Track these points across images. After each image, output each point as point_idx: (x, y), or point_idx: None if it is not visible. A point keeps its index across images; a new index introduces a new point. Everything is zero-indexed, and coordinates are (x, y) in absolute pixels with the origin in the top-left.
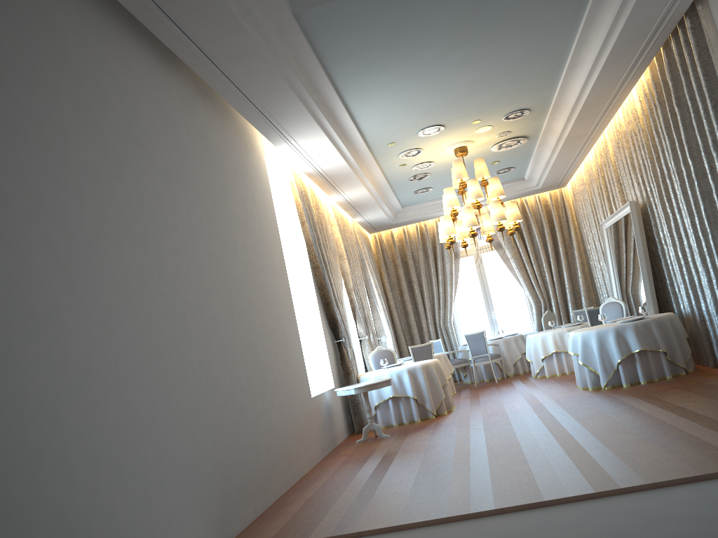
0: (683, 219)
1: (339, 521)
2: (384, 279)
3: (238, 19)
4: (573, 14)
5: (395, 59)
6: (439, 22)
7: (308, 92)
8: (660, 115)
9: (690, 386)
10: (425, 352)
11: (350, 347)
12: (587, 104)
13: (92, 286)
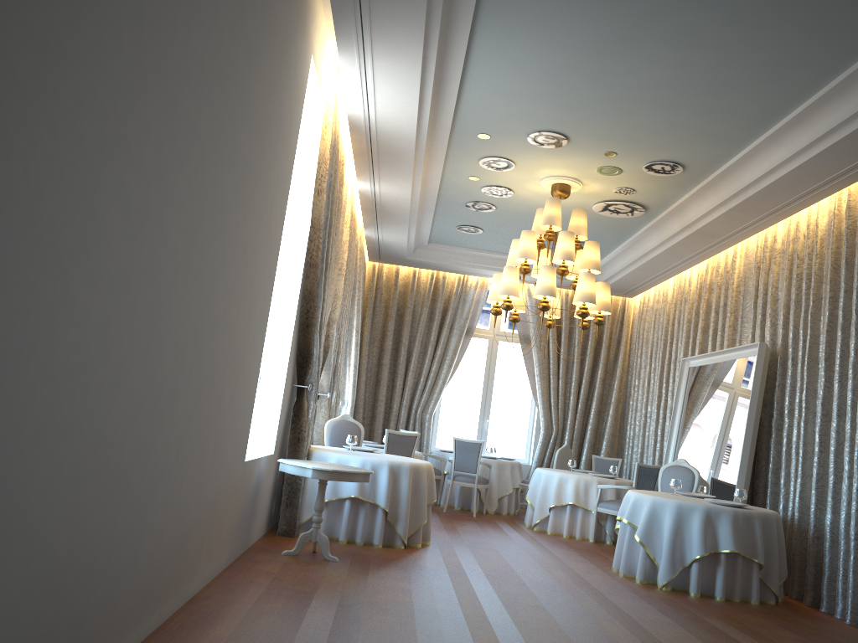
0: (848, 392)
1: None
2: (365, 327)
3: None
4: None
5: None
6: None
7: None
8: None
9: (808, 633)
10: (405, 445)
11: (314, 402)
12: (768, 190)
13: None
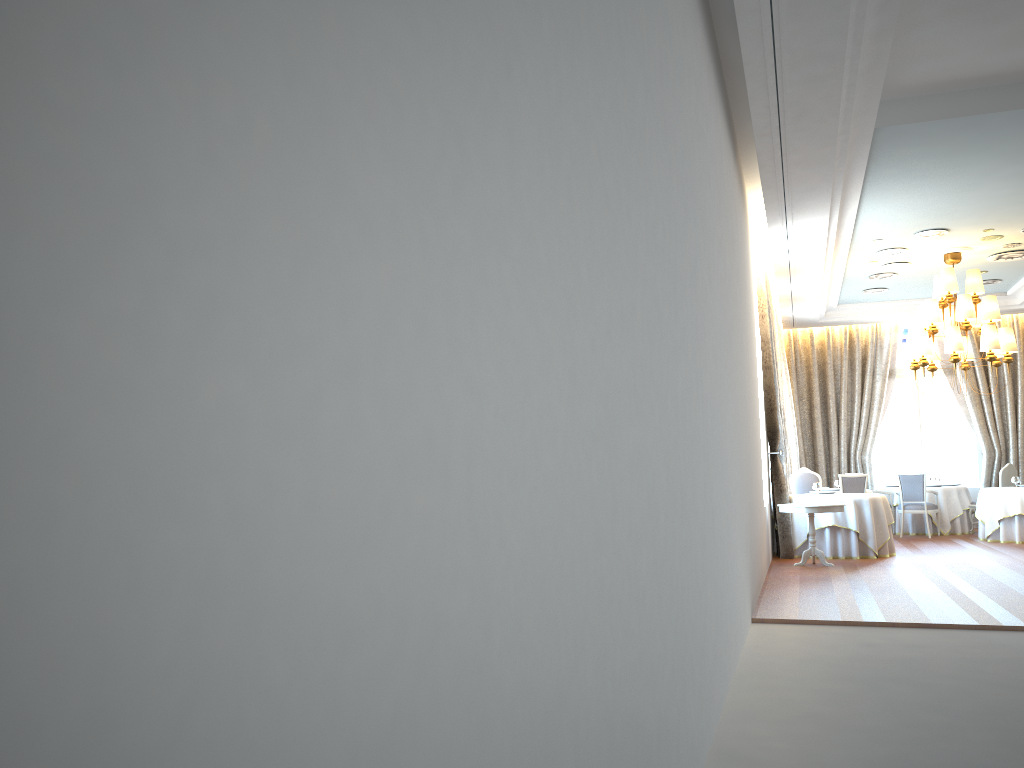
0: None
1: (860, 614)
2: (792, 388)
3: (836, 138)
4: None
5: (941, 169)
6: (1010, 144)
7: (841, 192)
8: None
9: None
10: (857, 485)
11: (785, 463)
12: None
13: (731, 374)
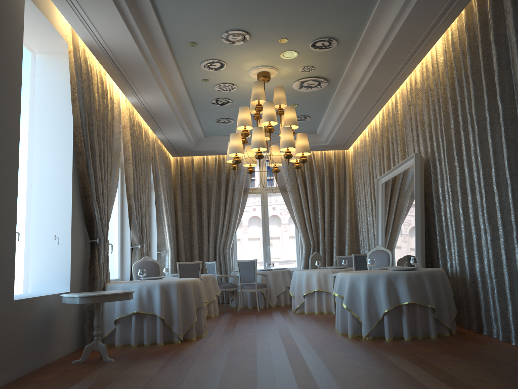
0: (474, 172)
1: None
2: (177, 200)
3: None
4: None
5: None
6: None
7: None
8: (468, 61)
9: (466, 354)
10: (193, 271)
11: (104, 250)
12: (395, 43)
13: None
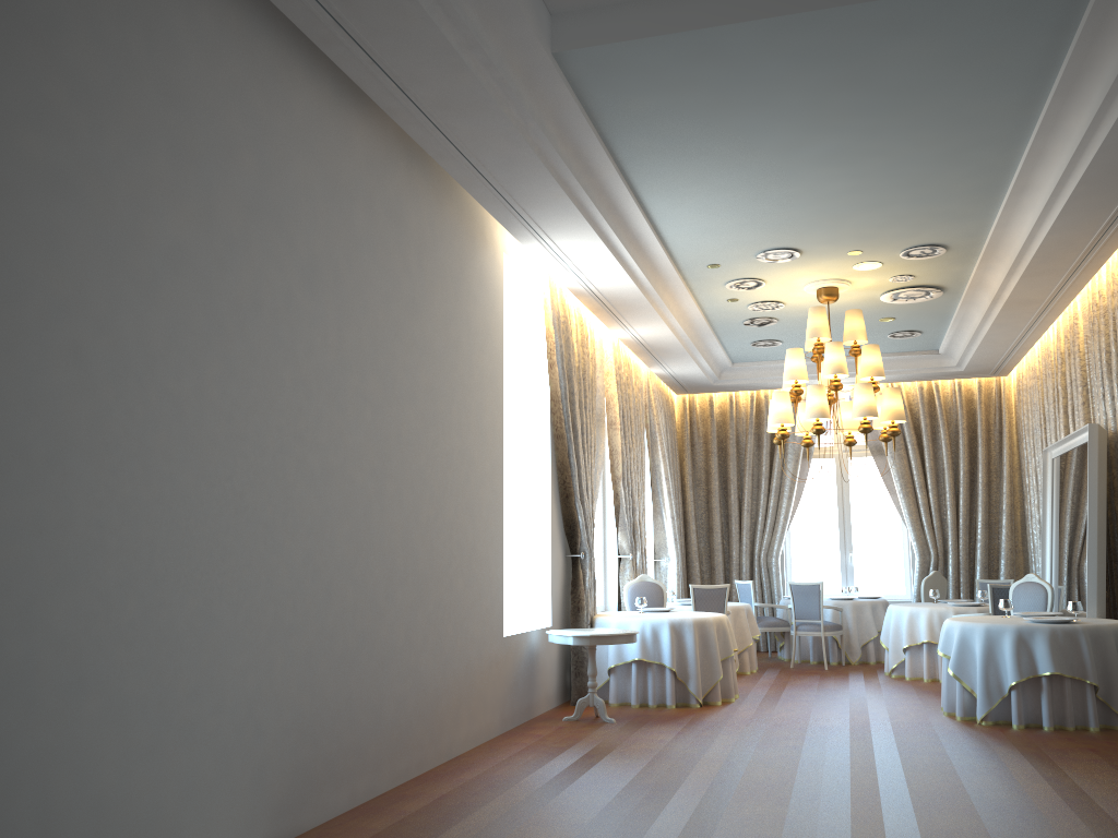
0: None
1: None
2: (685, 469)
3: (458, 54)
4: (1022, 109)
5: (717, 141)
6: (791, 94)
7: (572, 172)
8: None
9: (1117, 754)
10: (715, 599)
11: (590, 569)
12: (1043, 253)
13: (139, 425)
